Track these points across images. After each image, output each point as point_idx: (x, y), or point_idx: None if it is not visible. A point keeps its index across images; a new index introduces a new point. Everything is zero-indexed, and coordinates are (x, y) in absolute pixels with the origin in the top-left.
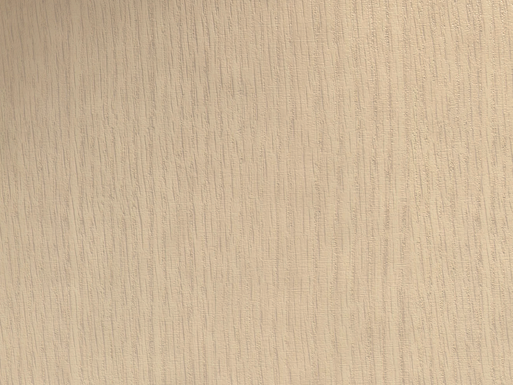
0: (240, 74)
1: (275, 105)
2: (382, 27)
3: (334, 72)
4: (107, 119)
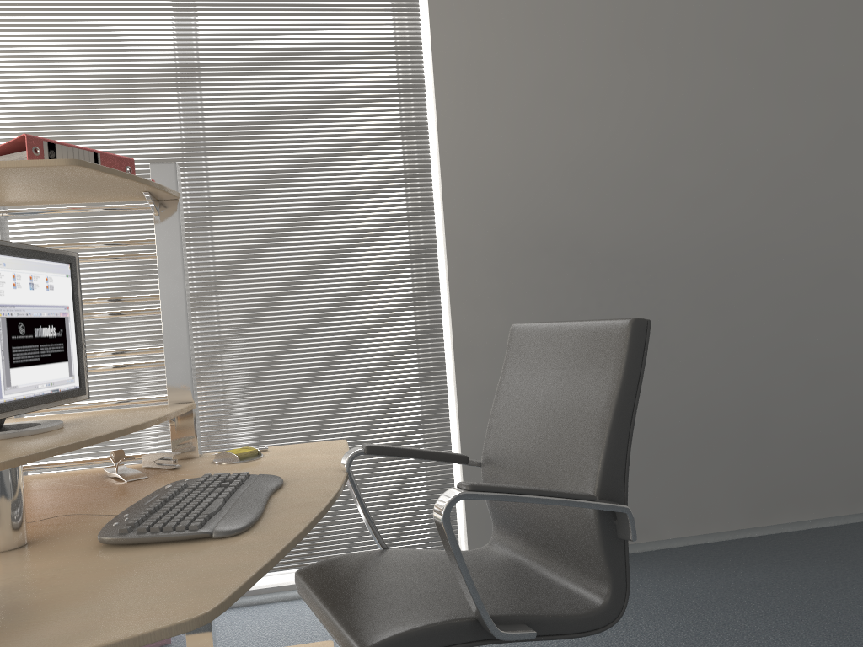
0: (1, 589)
1: (8, 587)
2: (1, 583)
3: (6, 584)
4: (0, 596)
